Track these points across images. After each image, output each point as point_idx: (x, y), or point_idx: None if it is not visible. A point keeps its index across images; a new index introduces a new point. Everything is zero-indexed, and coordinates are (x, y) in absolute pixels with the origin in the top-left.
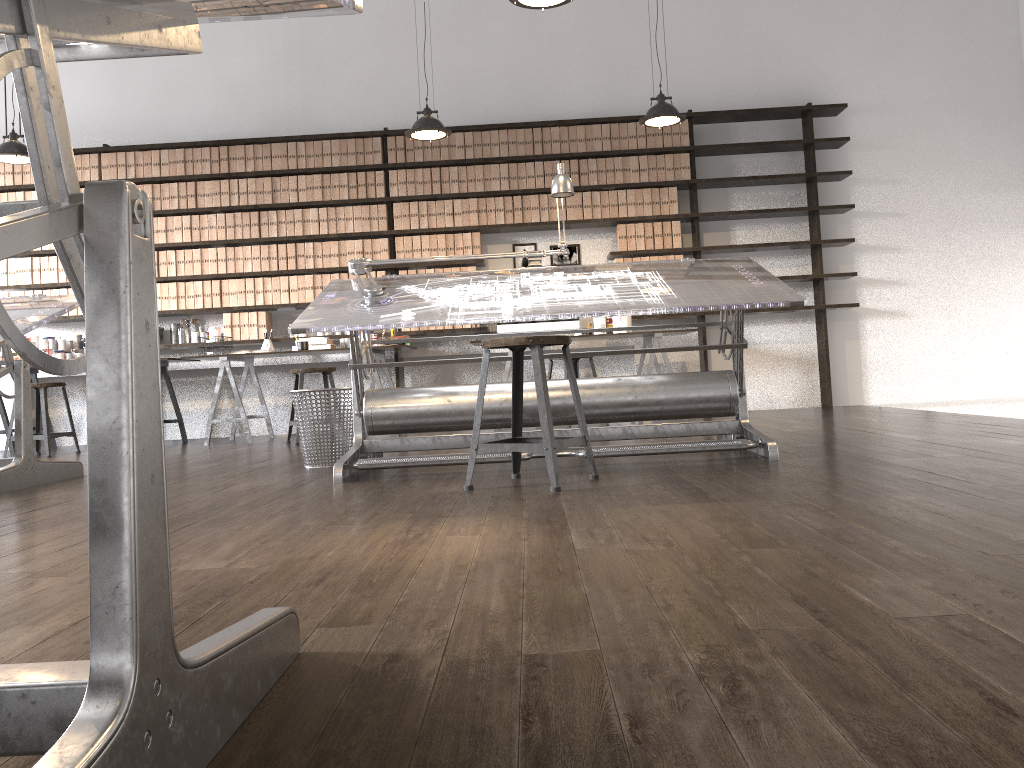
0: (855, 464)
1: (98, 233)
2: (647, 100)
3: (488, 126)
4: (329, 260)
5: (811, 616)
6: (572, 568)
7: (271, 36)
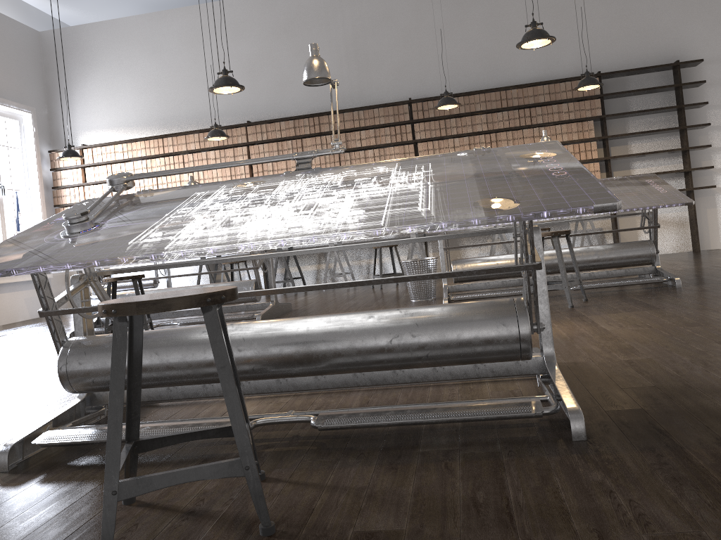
0: None
1: (534, 241)
2: (570, 66)
3: (472, 92)
4: None
5: None
6: (614, 336)
7: (337, 48)
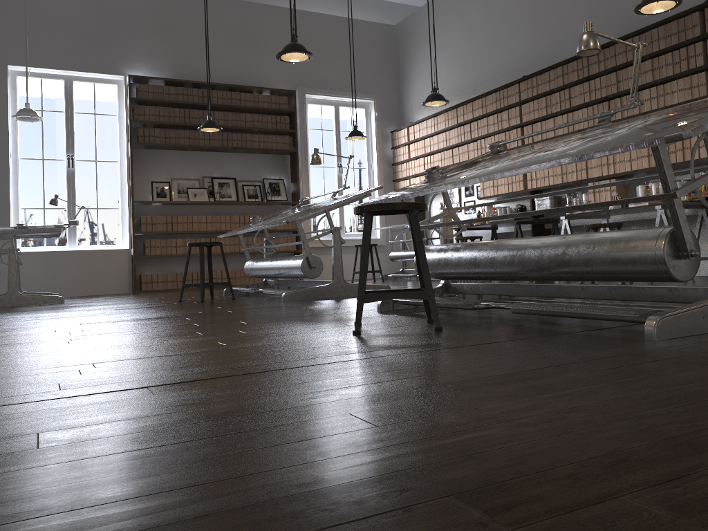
0: (657, 358)
1: None
2: None
3: None
4: None
5: None
6: (24, 370)
7: None
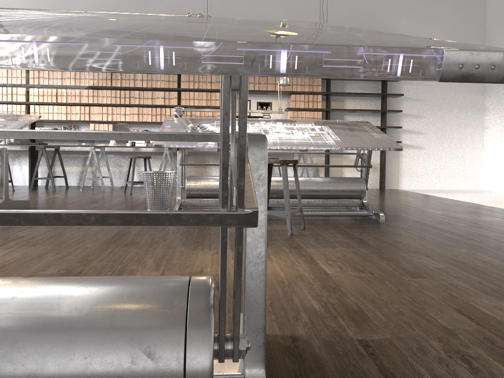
0: (422, 227)
1: (254, 160)
2: None
3: None
4: (146, 100)
5: (471, 321)
6: (336, 285)
7: None
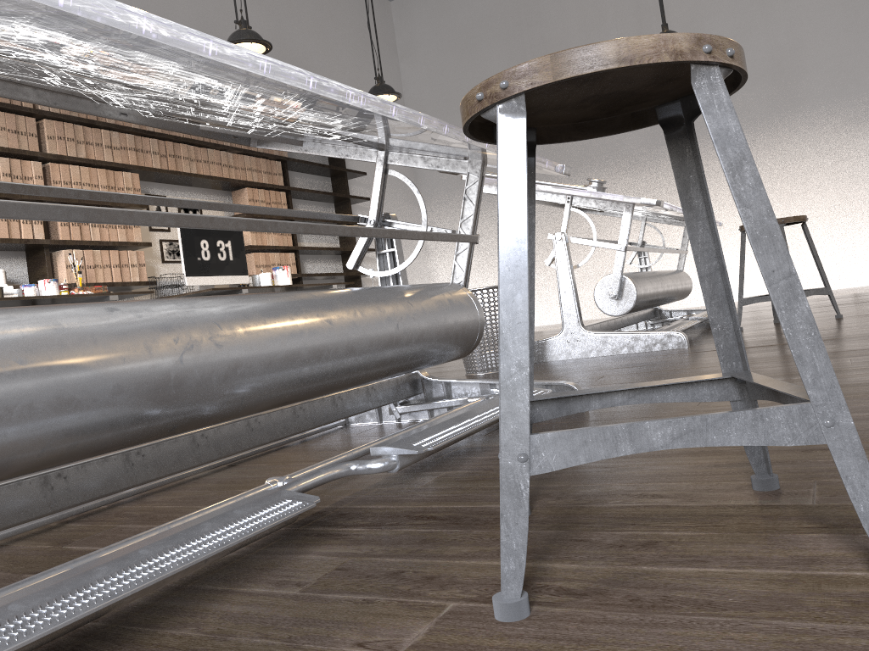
0: None
1: None
2: None
3: None
4: None
5: None
6: None
7: None
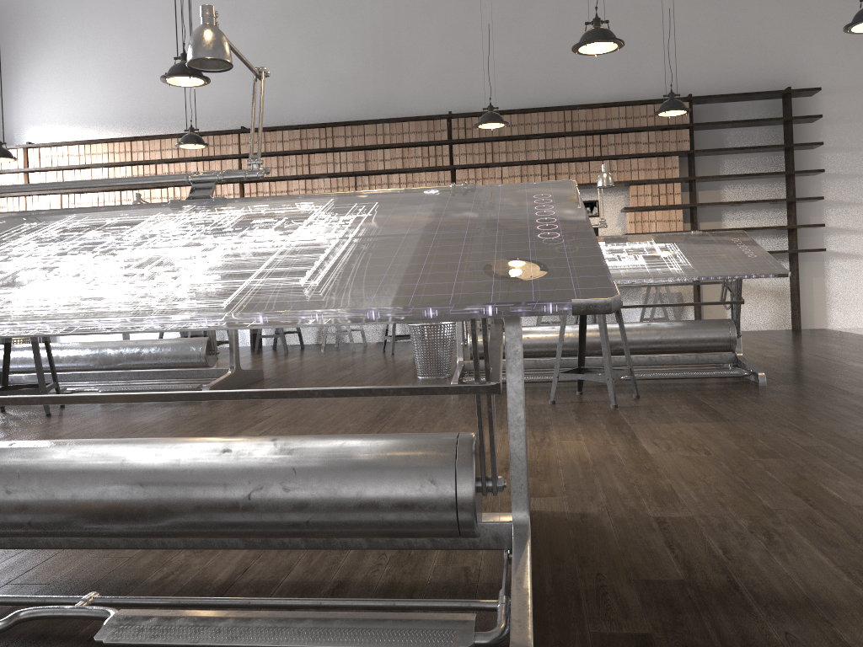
0: (823, 392)
1: (510, 338)
2: (655, 86)
3: (529, 109)
4: None
5: (804, 502)
6: (653, 467)
7: (362, 41)
